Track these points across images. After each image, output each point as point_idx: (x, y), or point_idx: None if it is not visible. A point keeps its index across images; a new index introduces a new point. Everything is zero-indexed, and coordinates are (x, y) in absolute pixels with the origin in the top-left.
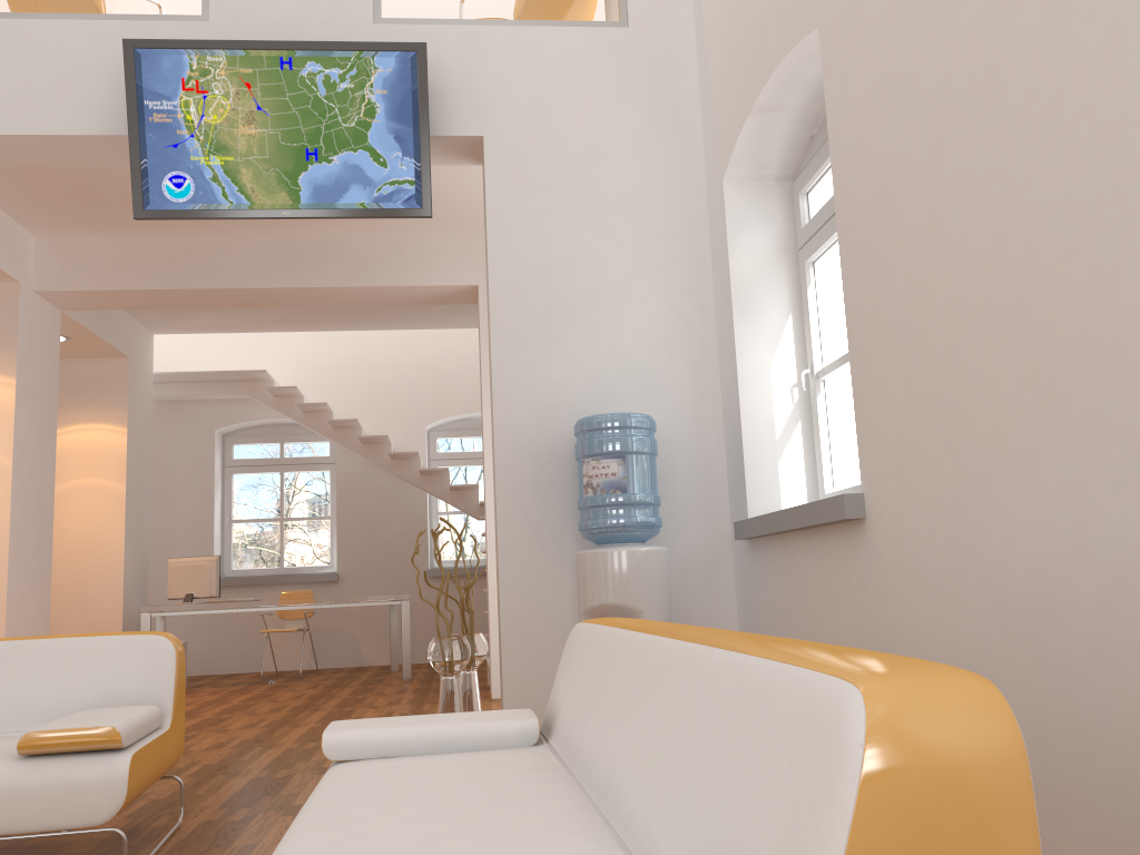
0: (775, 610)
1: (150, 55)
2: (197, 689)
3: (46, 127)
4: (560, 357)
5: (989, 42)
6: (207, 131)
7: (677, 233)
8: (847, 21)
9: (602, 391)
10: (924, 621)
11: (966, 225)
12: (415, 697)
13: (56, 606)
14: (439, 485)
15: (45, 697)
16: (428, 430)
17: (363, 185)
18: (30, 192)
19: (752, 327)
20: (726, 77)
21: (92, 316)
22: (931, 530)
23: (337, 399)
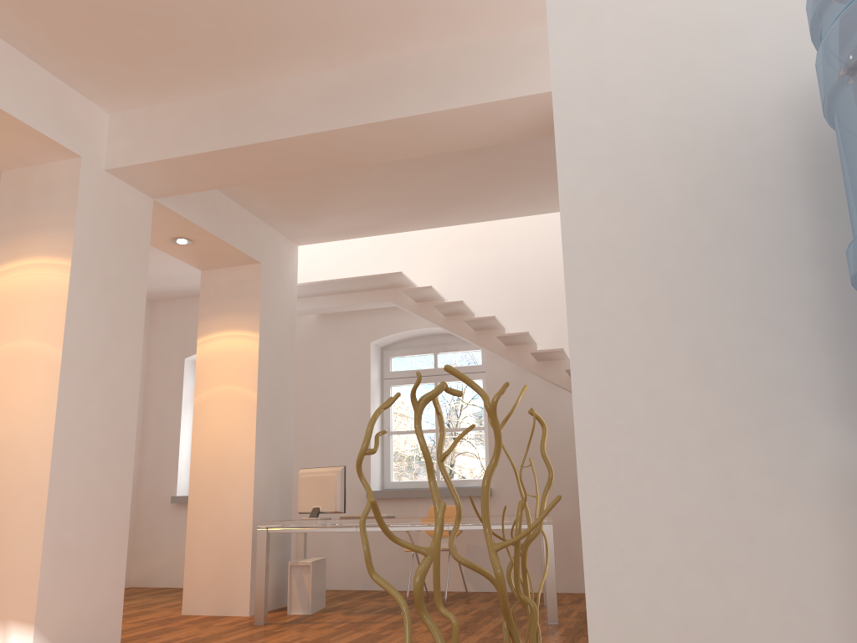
0: None
1: None
2: (324, 615)
3: None
4: None
5: None
6: None
7: None
8: None
9: None
10: None
11: None
12: None
13: (194, 516)
14: None
15: None
16: None
17: None
18: (52, 33)
19: None
20: None
21: (205, 213)
22: None
23: (485, 304)
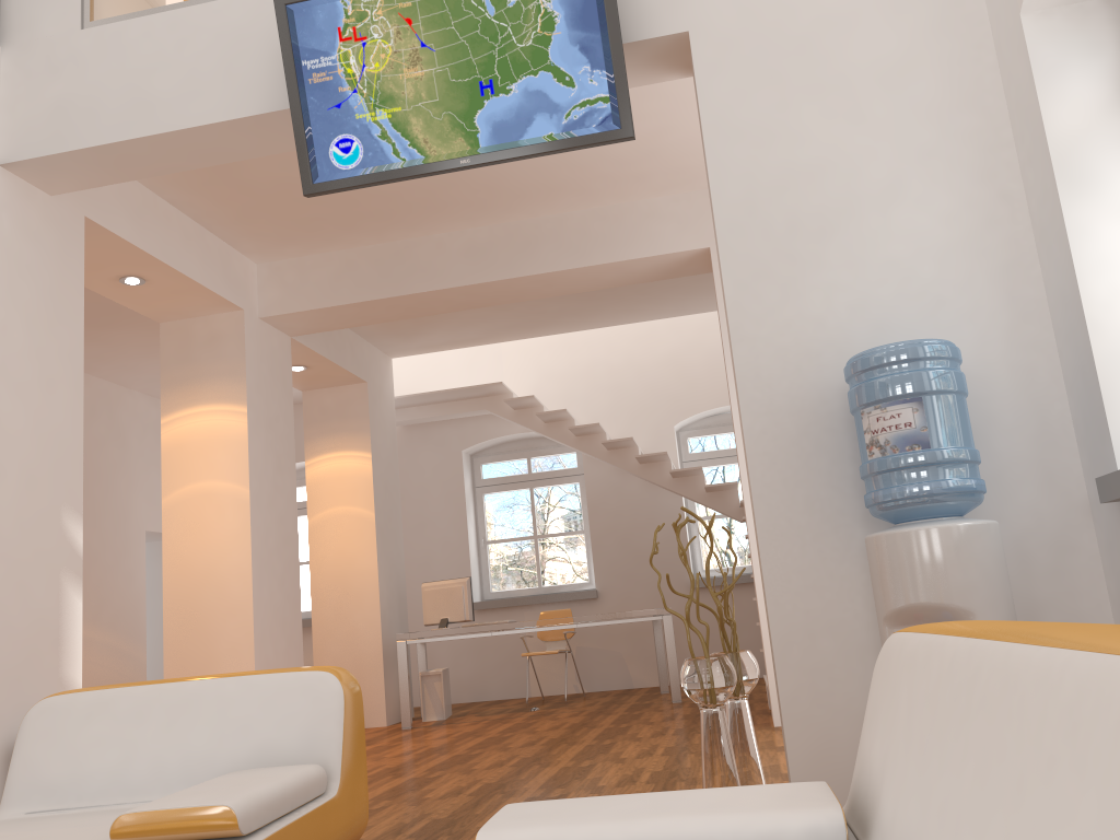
0: None
1: (303, 8)
2: (460, 719)
3: (212, 115)
4: (815, 287)
5: None
6: (370, 83)
7: (958, 104)
8: None
9: (877, 323)
10: None
11: None
12: (684, 726)
13: (320, 637)
14: (693, 487)
15: (192, 755)
16: (676, 430)
17: (549, 113)
18: (238, 212)
19: (1089, 204)
20: None
21: (325, 342)
22: None
23: (579, 406)
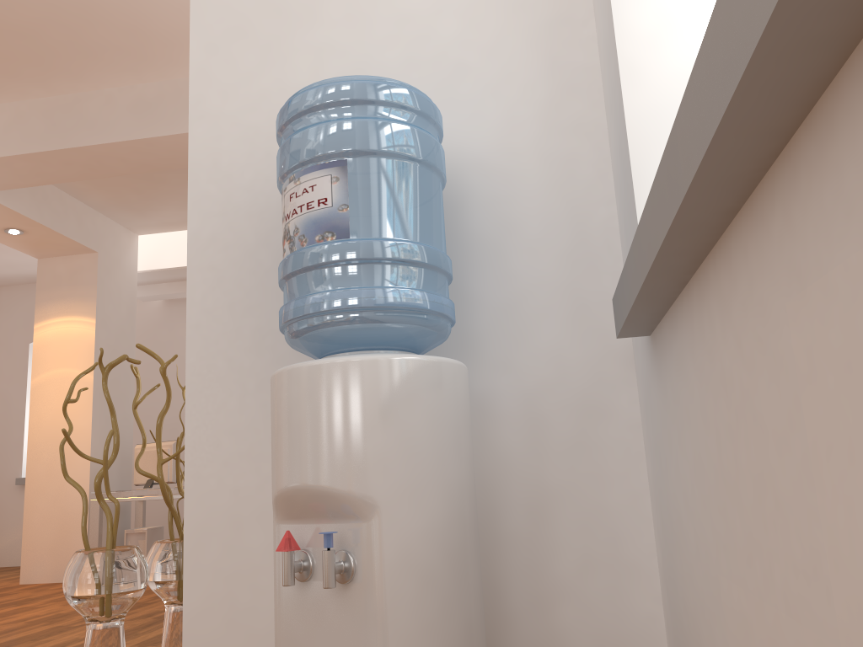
0: (702, 501)
1: None
2: None
3: None
4: (304, 50)
5: None
6: None
7: None
8: None
9: None
10: None
11: None
12: None
13: (31, 492)
14: None
15: None
16: None
17: None
18: None
19: None
20: None
21: (36, 206)
22: None
23: None
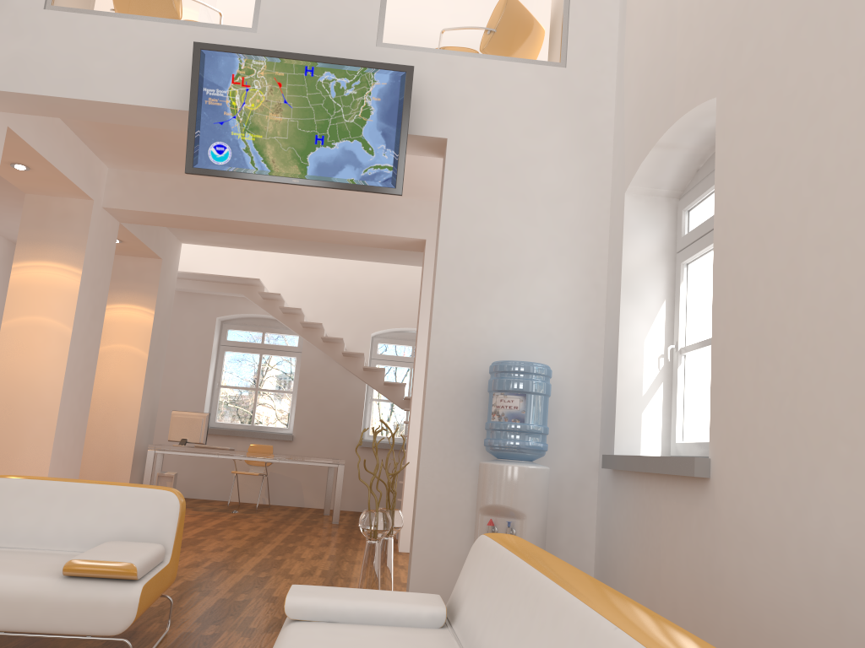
0: (627, 528)
1: (212, 55)
2: None
3: (130, 99)
4: (485, 311)
5: (855, 142)
6: (246, 115)
7: (584, 227)
8: (741, 98)
9: (513, 340)
10: (748, 569)
11: (820, 276)
12: (341, 541)
13: (87, 435)
14: (376, 380)
15: (83, 527)
16: (372, 336)
17: (354, 166)
18: (110, 137)
19: (633, 307)
20: (637, 116)
21: (141, 228)
22: (762, 501)
23: (308, 305)
